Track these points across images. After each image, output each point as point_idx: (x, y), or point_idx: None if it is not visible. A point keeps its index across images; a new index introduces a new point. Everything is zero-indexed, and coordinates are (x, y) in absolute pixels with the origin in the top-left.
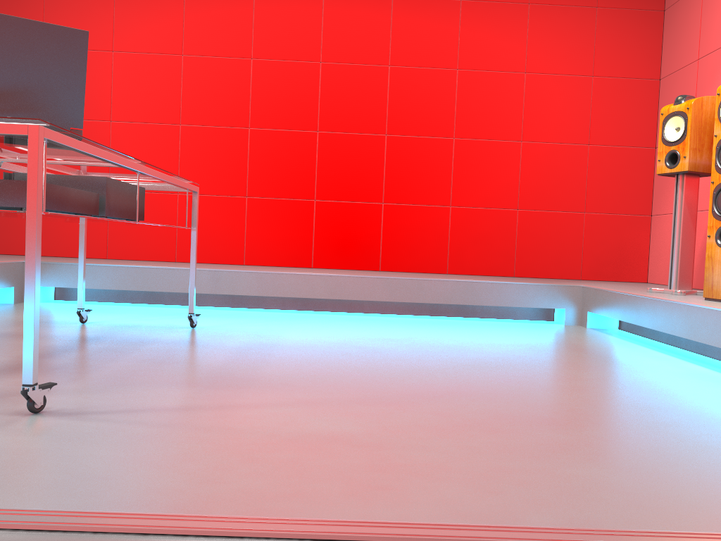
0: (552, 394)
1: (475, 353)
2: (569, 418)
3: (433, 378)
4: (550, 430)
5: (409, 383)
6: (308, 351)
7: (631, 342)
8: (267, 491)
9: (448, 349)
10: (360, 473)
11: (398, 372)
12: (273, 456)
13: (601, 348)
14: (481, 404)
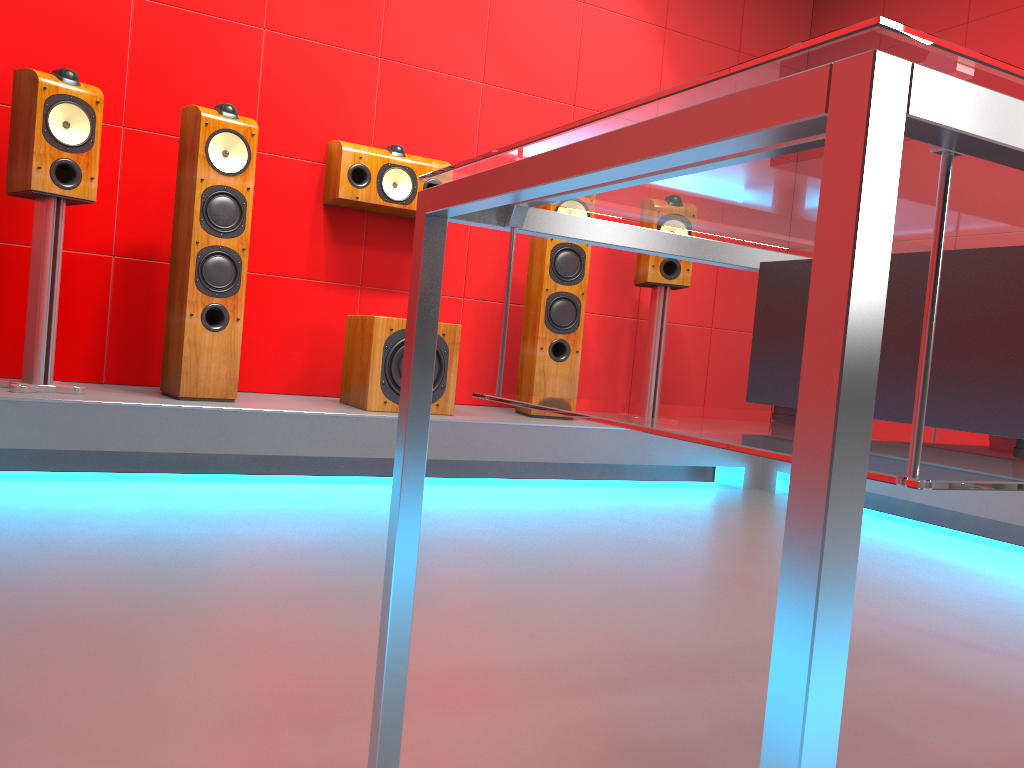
0: (574, 534)
1: (349, 547)
2: (654, 536)
3: (590, 566)
4: (704, 542)
5: (639, 574)
6: (523, 635)
7: (98, 481)
8: (993, 595)
9: (337, 558)
10: (914, 580)
11: (585, 579)
12: (953, 600)
13: (189, 497)
14: (670, 554)
